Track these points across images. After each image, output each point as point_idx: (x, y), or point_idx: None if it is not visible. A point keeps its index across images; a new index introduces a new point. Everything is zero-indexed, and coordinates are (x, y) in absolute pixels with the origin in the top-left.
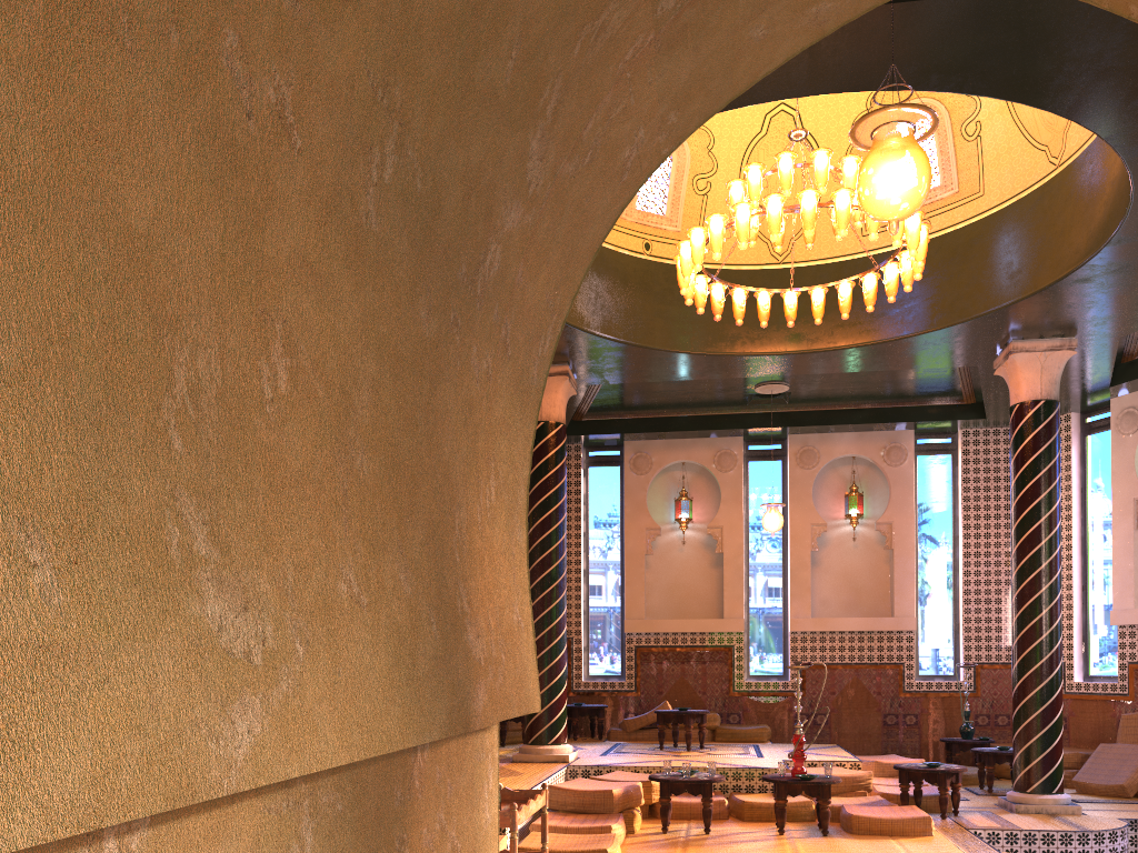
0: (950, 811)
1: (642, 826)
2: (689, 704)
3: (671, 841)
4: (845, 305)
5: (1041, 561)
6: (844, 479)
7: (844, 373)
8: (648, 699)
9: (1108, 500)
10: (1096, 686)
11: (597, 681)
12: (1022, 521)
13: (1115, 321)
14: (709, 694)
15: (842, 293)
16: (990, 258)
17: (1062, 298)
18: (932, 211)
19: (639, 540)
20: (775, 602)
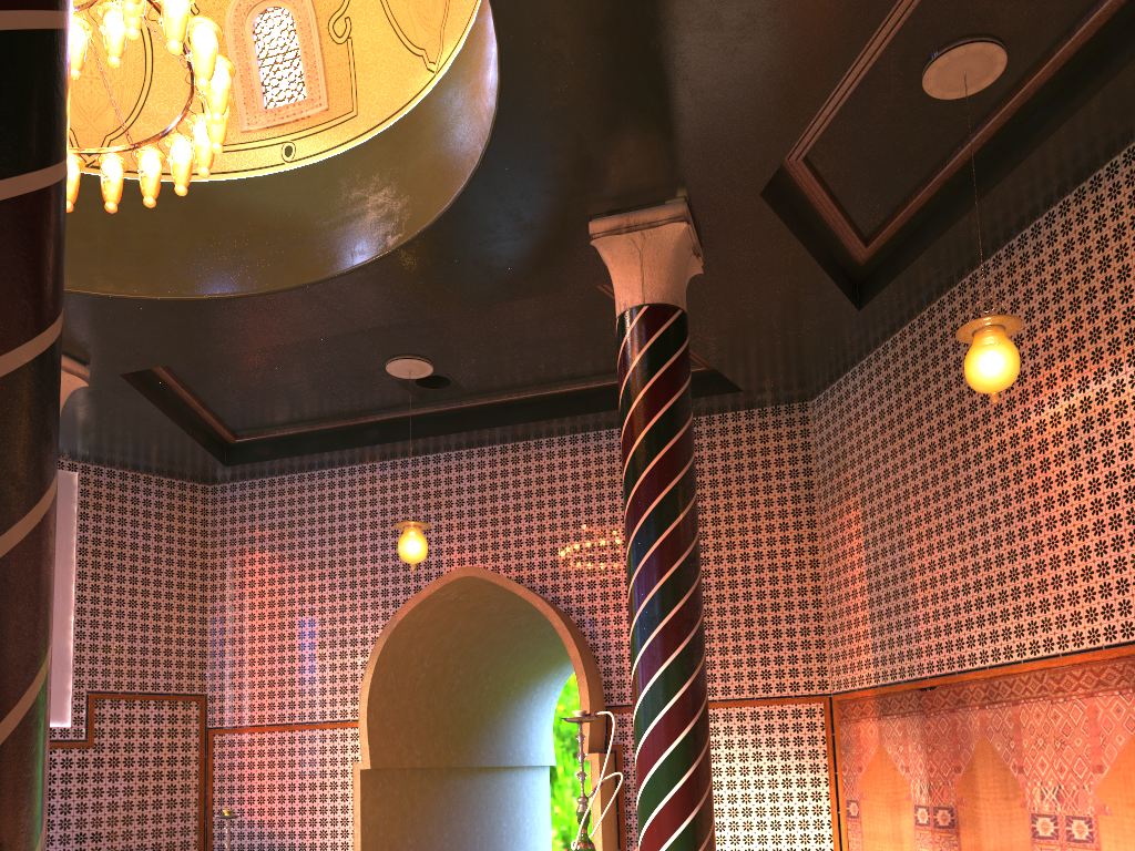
0: None
1: None
2: None
3: None
4: None
5: None
6: None
7: None
8: None
9: None
10: None
11: None
12: None
13: None
14: None
15: None
16: None
17: None
18: None
19: None
20: None
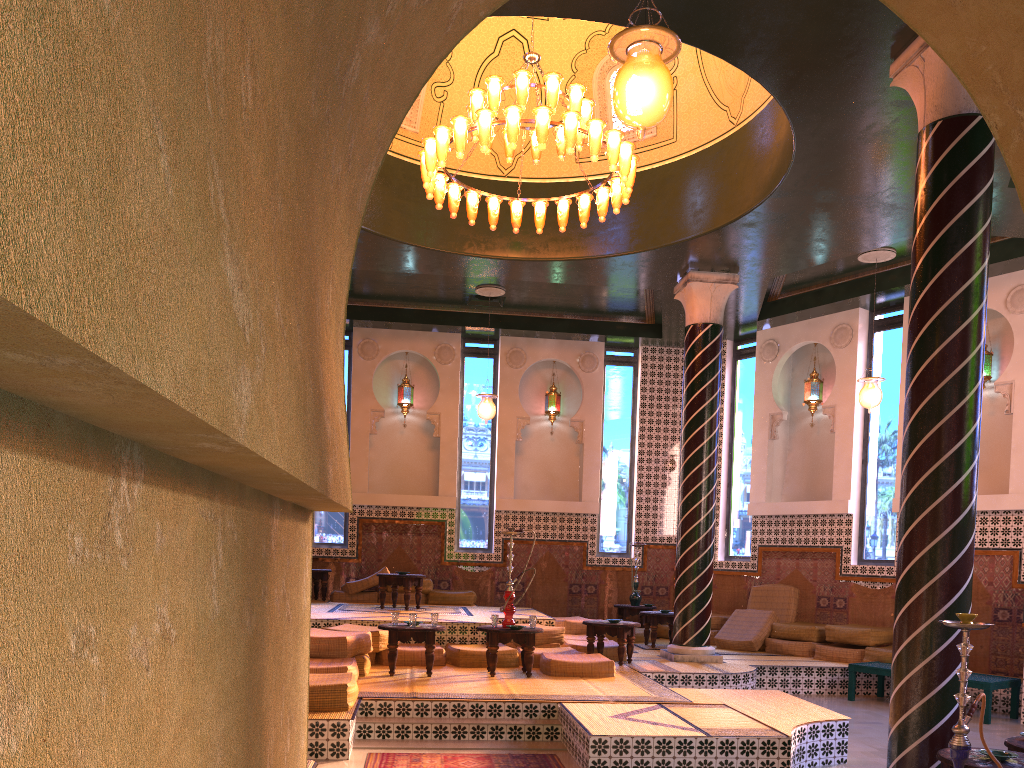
0: (625, 660)
1: (371, 671)
2: (405, 571)
3: (399, 681)
4: (563, 220)
5: (703, 457)
6: (545, 380)
7: (552, 284)
8: (368, 565)
9: (750, 414)
10: (734, 564)
11: (321, 548)
12: (691, 423)
13: (768, 264)
14: (423, 563)
15: (561, 209)
16: (679, 196)
17: (732, 238)
18: (635, 149)
19: (365, 420)
20: (483, 484)
